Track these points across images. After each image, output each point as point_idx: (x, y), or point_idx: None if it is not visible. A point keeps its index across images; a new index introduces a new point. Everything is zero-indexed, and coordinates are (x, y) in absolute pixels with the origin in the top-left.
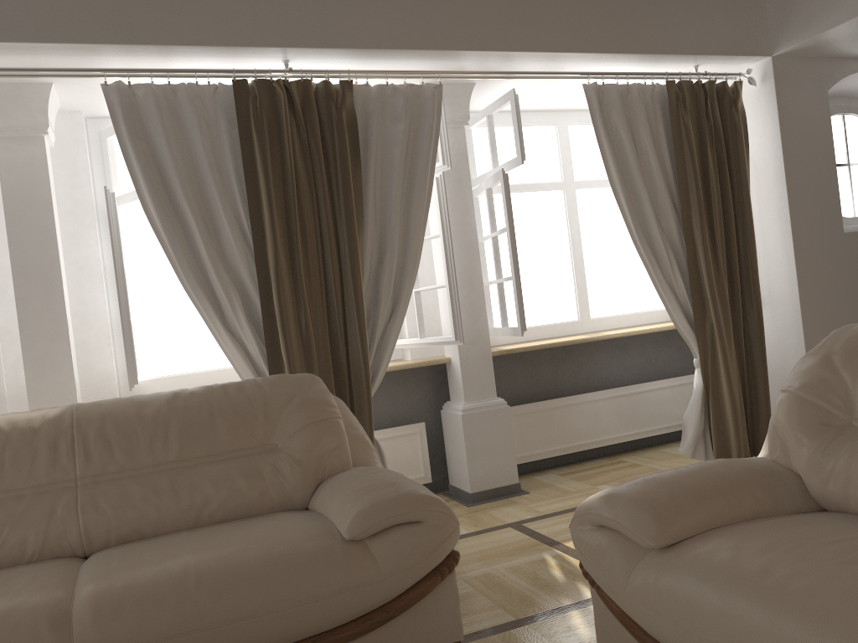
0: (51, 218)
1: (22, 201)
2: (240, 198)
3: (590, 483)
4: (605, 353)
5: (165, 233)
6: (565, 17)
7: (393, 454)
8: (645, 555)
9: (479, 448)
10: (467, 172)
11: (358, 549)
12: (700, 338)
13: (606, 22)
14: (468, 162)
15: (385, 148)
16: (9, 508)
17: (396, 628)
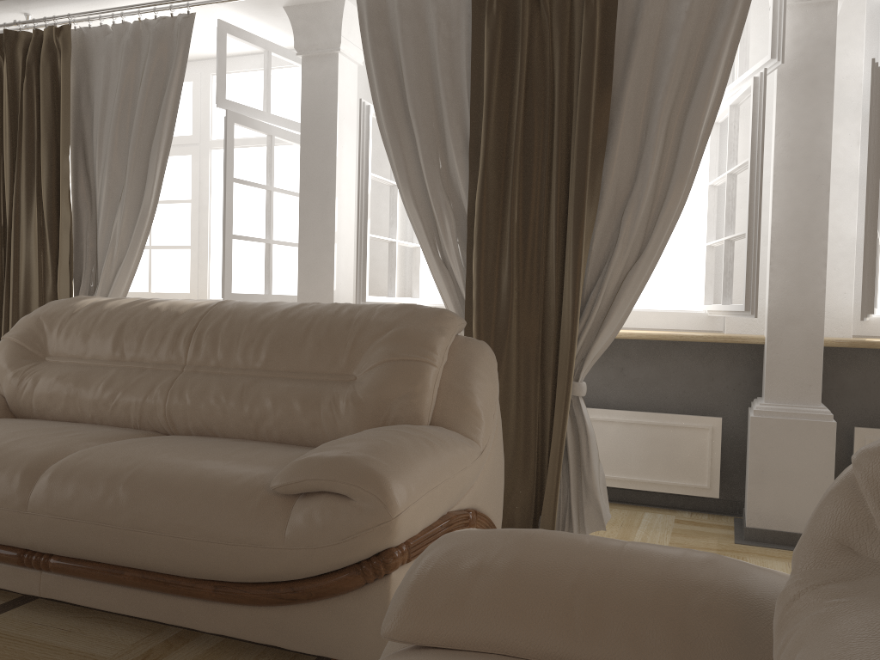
0: (334, 133)
1: (314, 117)
2: (468, 108)
3: None
4: None
5: (390, 145)
6: None
7: (669, 447)
8: (404, 647)
9: (771, 469)
10: (831, 69)
11: (279, 505)
12: None
13: None
14: (834, 55)
15: (663, 37)
16: (130, 377)
17: (308, 615)
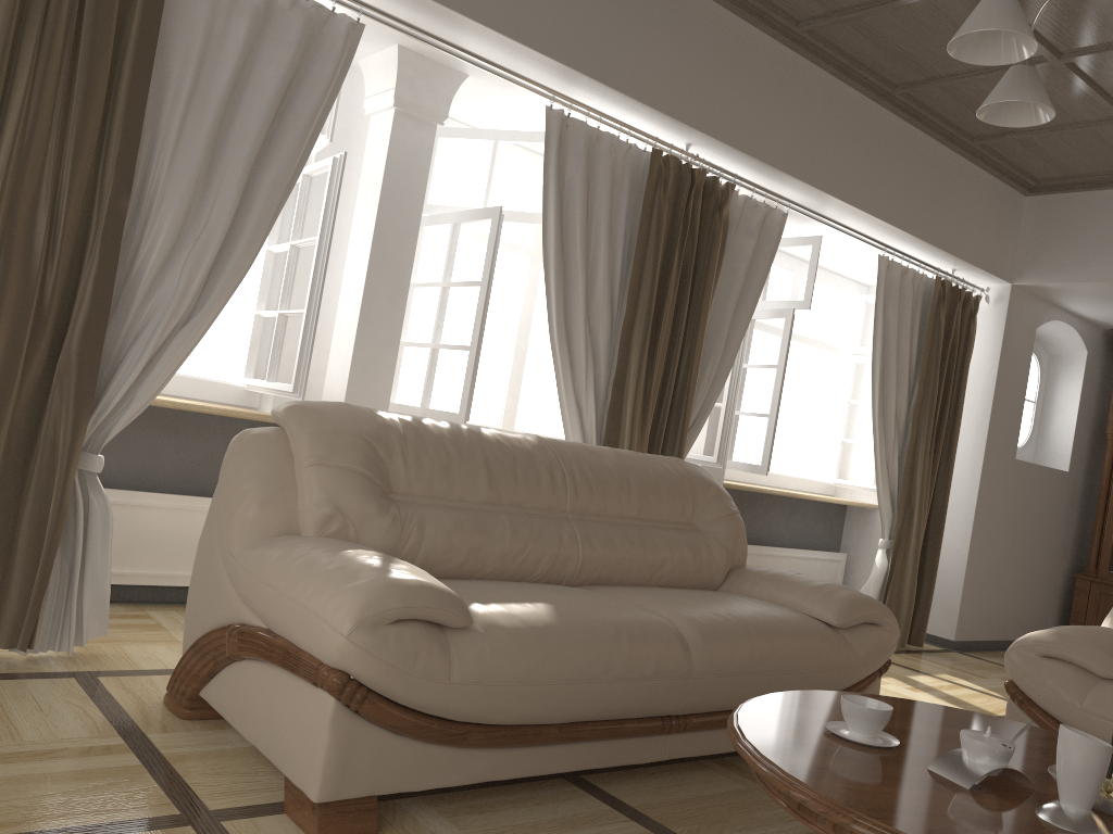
0: (419, 215)
1: (399, 187)
2: (621, 265)
3: None
4: (778, 511)
5: (556, 277)
6: (898, 192)
7: None
8: (1096, 683)
9: None
10: None
11: (840, 636)
12: (898, 521)
13: (922, 208)
14: None
15: (731, 258)
16: (528, 524)
17: None
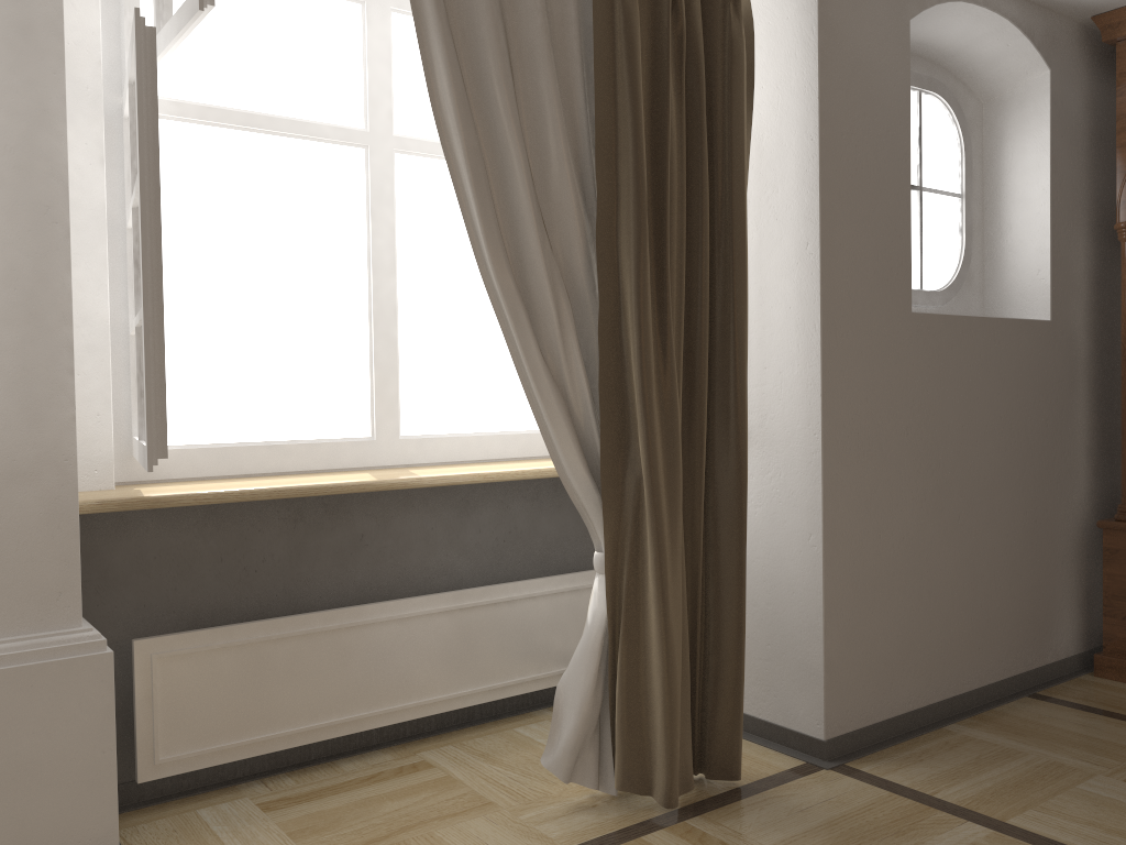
0: None
1: None
2: None
3: None
4: (420, 516)
5: None
6: None
7: None
8: None
9: None
10: (57, 14)
11: None
12: (610, 509)
13: None
14: None
15: None
16: None
17: None
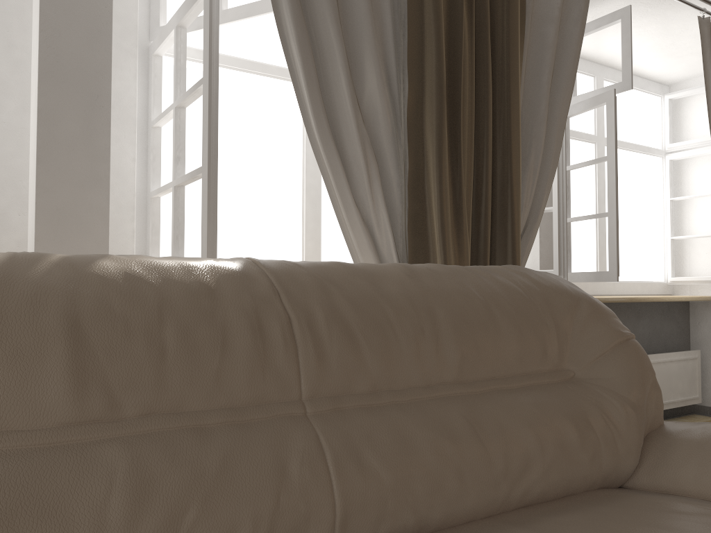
0: (108, 7)
1: None
2: (393, 32)
3: None
4: (624, 318)
5: (299, 50)
6: None
7: None
8: None
9: None
10: None
11: None
12: None
13: None
14: None
15: (535, 24)
16: (189, 457)
17: None
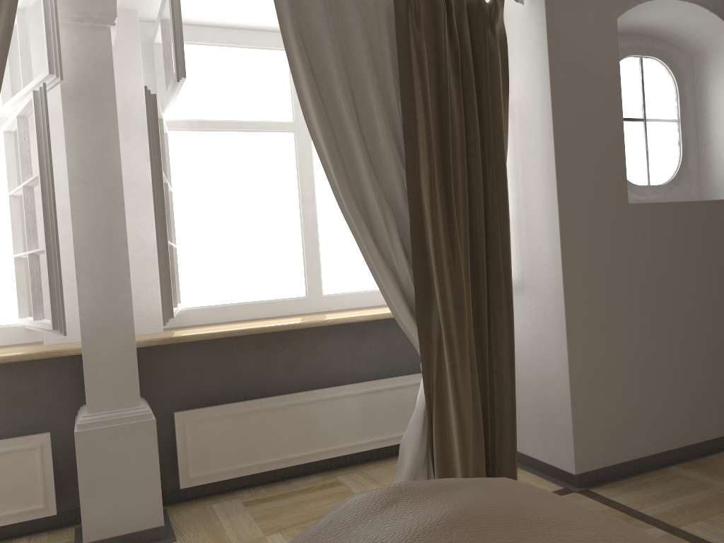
0: None
1: None
2: None
3: (265, 527)
4: (334, 340)
5: None
6: None
7: None
8: None
9: (102, 479)
10: (112, 91)
11: None
12: (423, 336)
13: None
14: (114, 78)
15: None
16: None
17: None
